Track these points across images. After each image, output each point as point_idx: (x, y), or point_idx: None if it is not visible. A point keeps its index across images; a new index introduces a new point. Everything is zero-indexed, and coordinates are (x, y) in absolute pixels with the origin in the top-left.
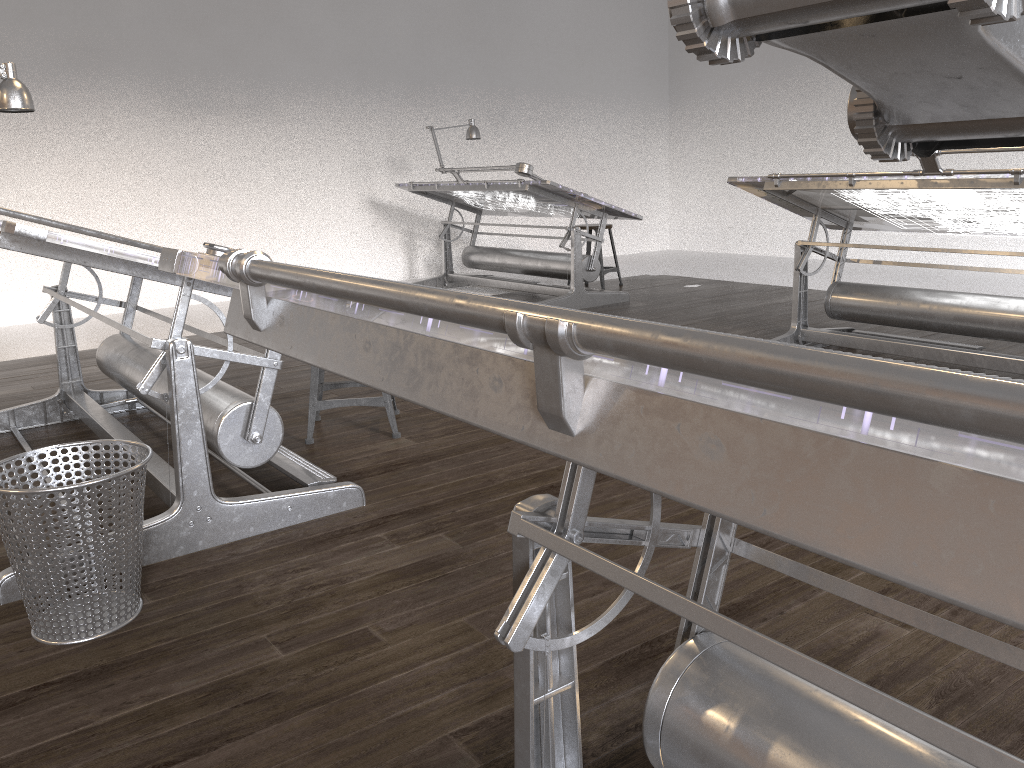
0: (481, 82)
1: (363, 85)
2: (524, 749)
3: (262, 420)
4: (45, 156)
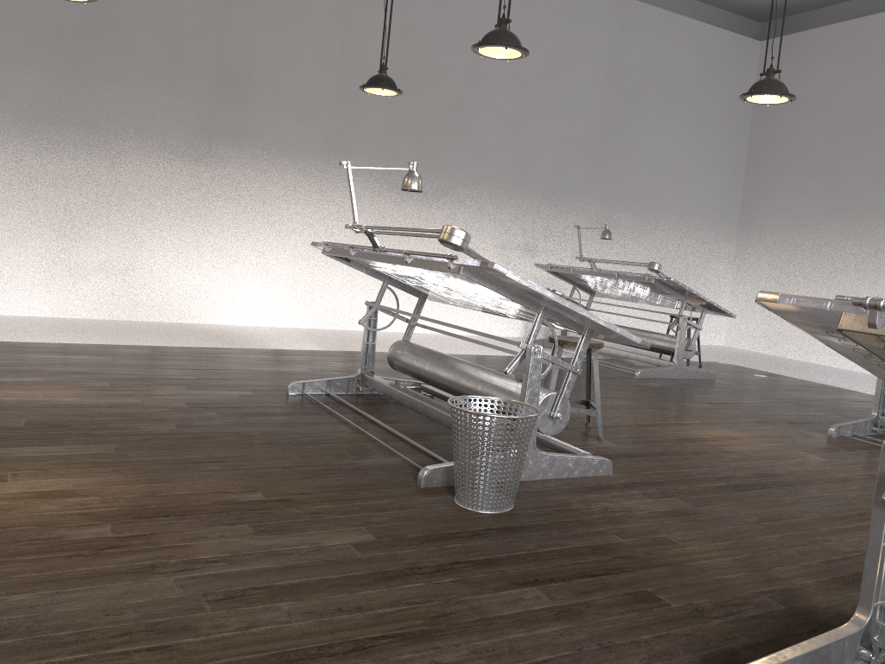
0: (599, 196)
1: (515, 187)
2: (872, 569)
3: (563, 405)
4: (297, 209)
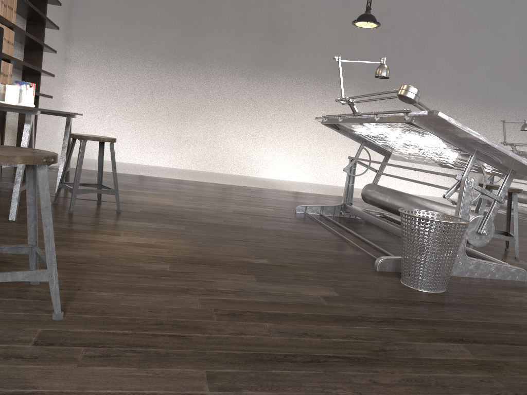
0: (520, 104)
1: (457, 98)
2: None
3: (488, 225)
4: (312, 110)
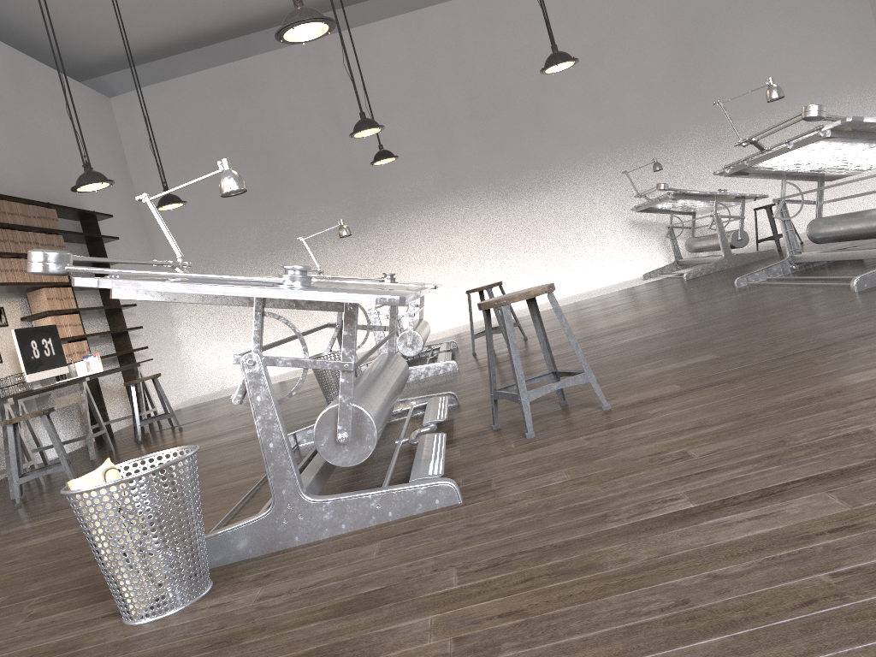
0: (701, 120)
1: (611, 150)
2: None
3: (411, 337)
4: (437, 240)
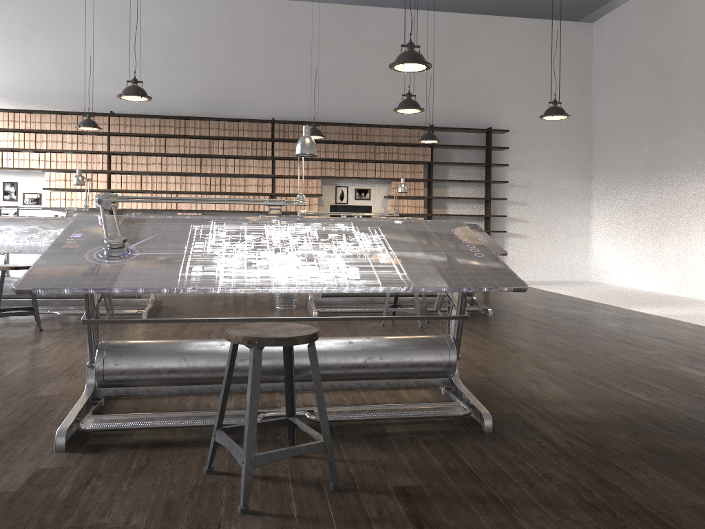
0: None
1: None
2: None
3: None
4: None
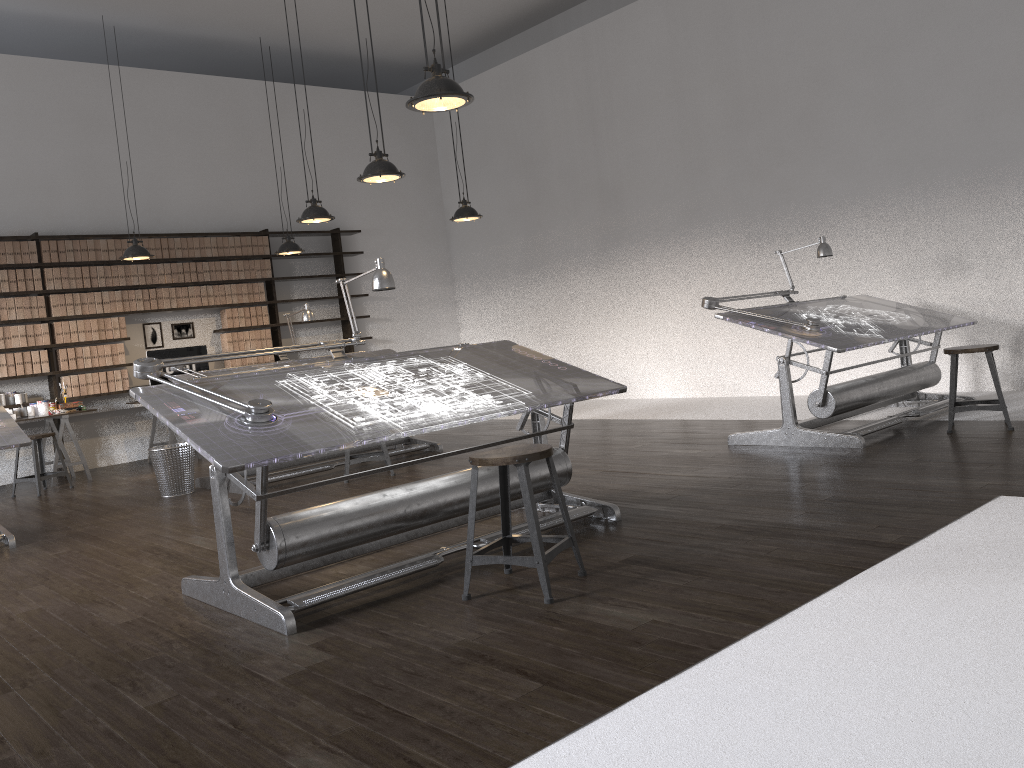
0: None
1: (909, 187)
2: None
3: None
4: (674, 286)
